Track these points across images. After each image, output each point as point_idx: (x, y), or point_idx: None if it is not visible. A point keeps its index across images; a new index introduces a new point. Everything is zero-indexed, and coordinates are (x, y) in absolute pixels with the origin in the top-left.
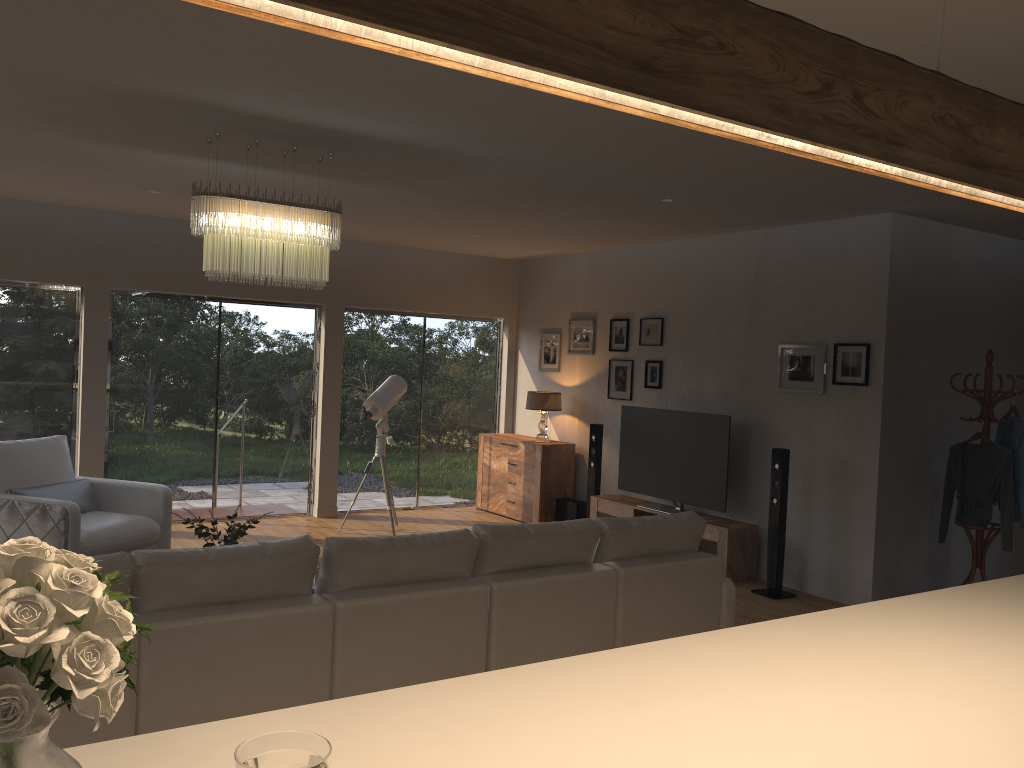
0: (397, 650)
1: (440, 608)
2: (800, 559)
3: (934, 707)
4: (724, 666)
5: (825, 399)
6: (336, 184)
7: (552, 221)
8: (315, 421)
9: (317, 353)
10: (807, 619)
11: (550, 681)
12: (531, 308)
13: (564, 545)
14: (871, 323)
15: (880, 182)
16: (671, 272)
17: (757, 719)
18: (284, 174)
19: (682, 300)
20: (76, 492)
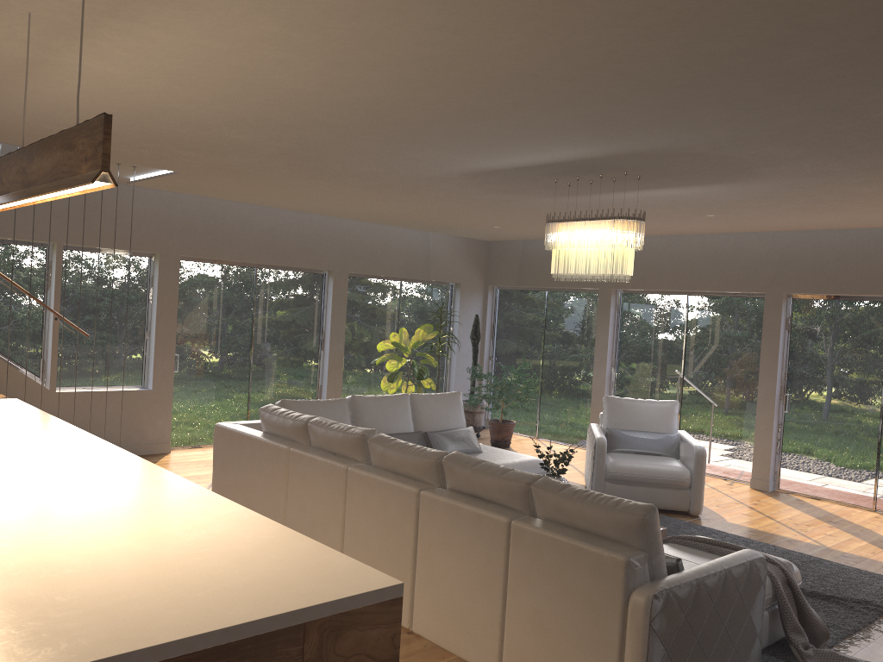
0: (368, 509)
1: (389, 492)
2: None
3: (11, 482)
4: (95, 463)
5: None
6: (734, 186)
7: None
8: None
9: None
10: (183, 483)
11: (88, 445)
12: None
13: (490, 485)
14: None
15: None
16: None
17: (21, 460)
18: (684, 189)
19: None
20: (657, 440)
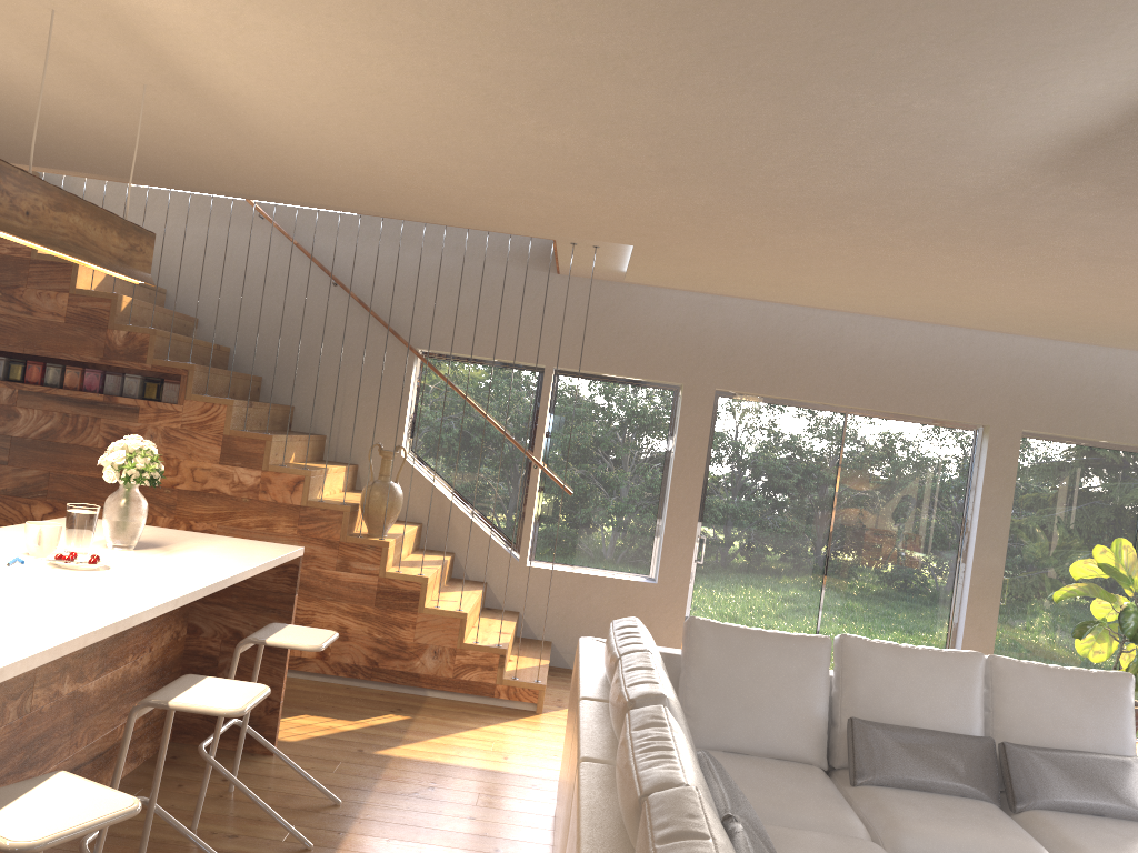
0: None
1: (572, 843)
2: None
3: None
4: None
5: None
6: None
7: None
8: None
9: None
10: None
11: (103, 606)
12: None
13: None
14: None
15: None
16: None
17: None
18: None
19: None
20: None
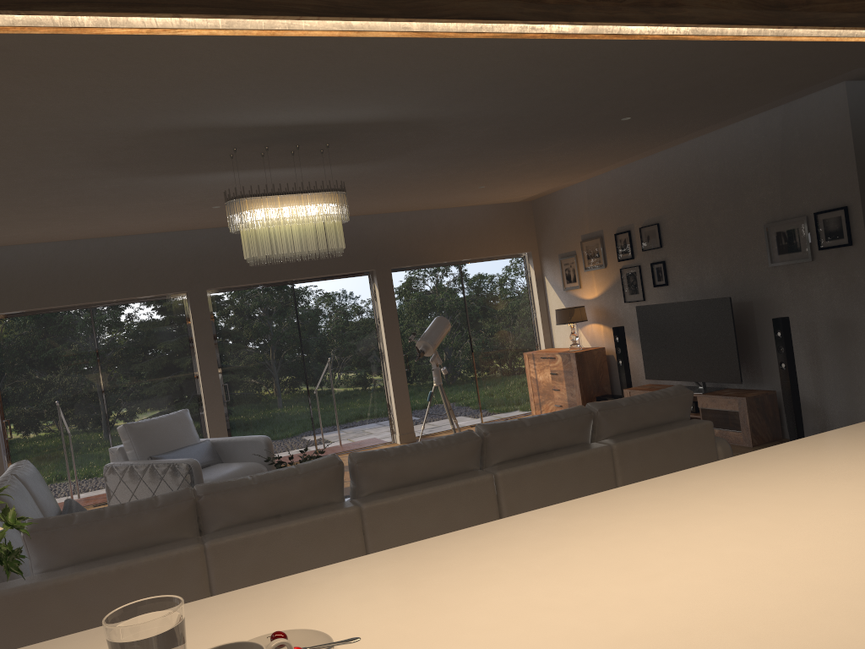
0: (420, 538)
1: (452, 498)
2: (819, 414)
3: (828, 519)
4: (638, 509)
5: (815, 265)
6: (346, 169)
7: (537, 160)
8: (384, 366)
9: (376, 310)
10: (739, 459)
11: (474, 540)
12: (548, 239)
13: (559, 431)
14: (844, 187)
15: (813, 55)
16: (658, 182)
17: (646, 549)
18: (302, 170)
19: (672, 204)
20: (201, 451)
